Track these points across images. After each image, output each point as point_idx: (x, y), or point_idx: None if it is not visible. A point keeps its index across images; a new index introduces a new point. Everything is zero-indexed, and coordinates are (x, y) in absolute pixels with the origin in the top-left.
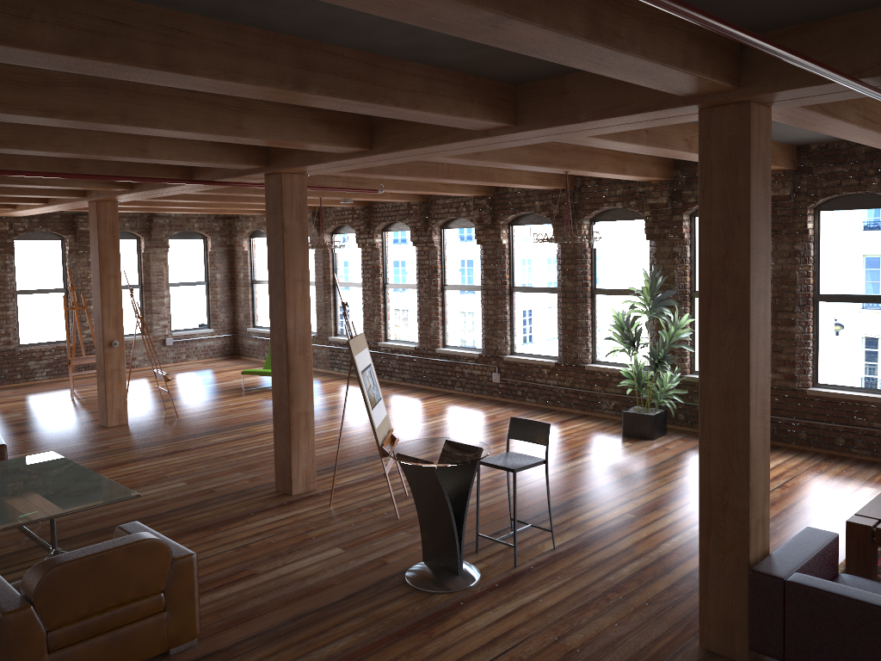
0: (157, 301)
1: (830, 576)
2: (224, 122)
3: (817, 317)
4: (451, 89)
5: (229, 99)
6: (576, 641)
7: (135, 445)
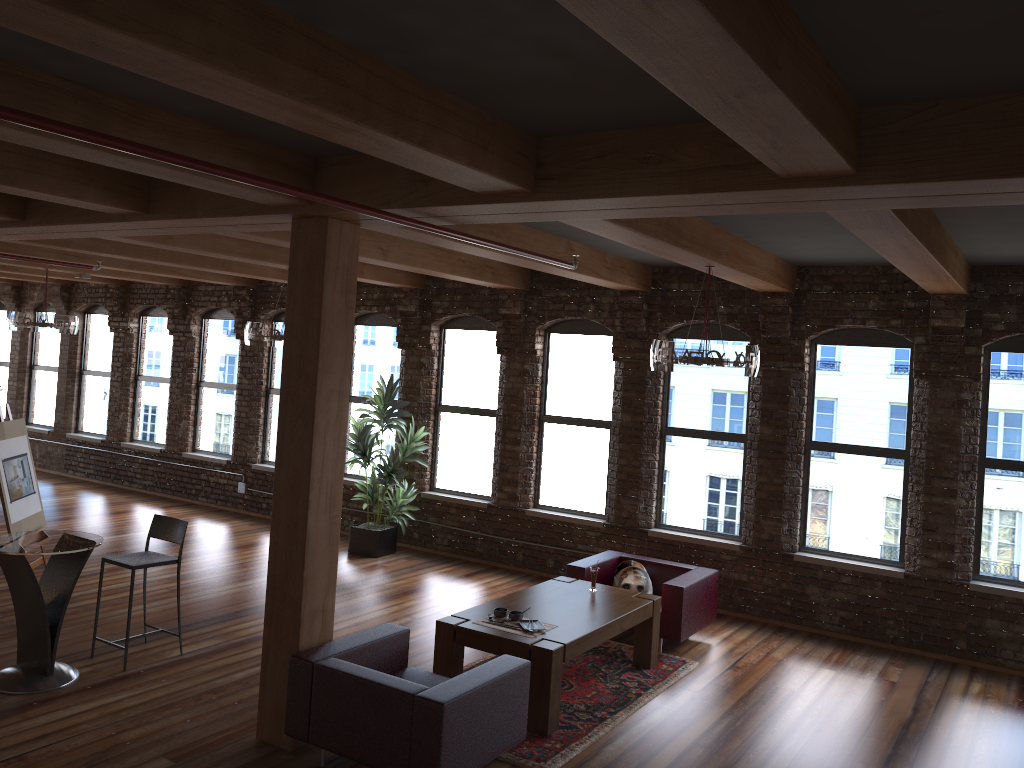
0: None
1: (393, 668)
2: None
3: (542, 437)
4: (60, 169)
5: None
6: (134, 735)
7: None
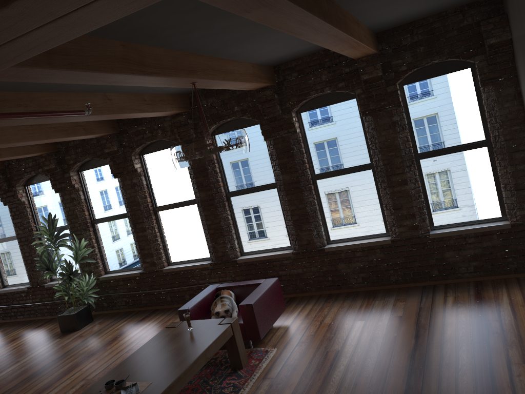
0: None
1: None
2: None
3: (159, 221)
4: None
5: None
6: None
7: None
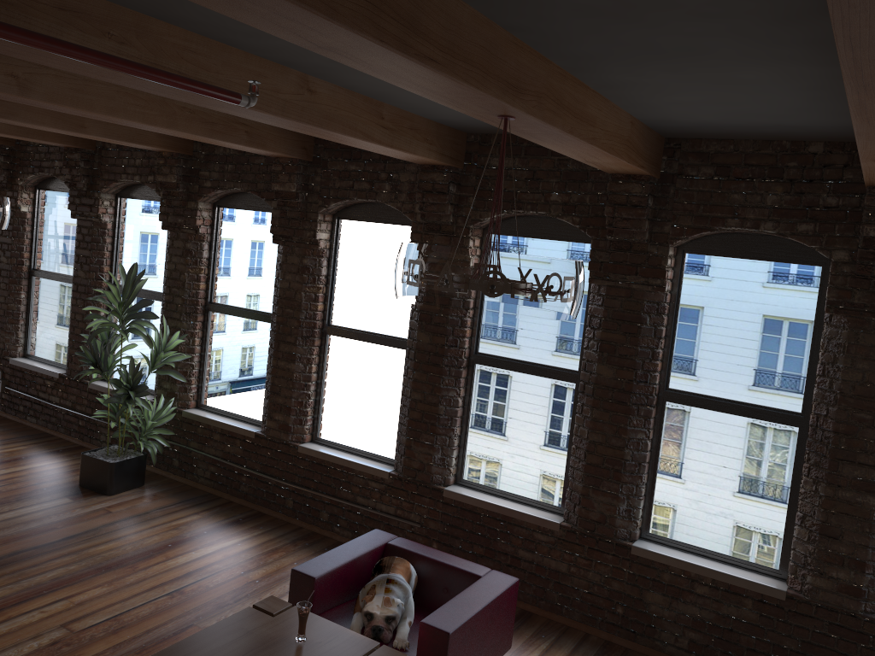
0: None
1: None
2: None
3: (324, 353)
4: None
5: None
6: None
7: None
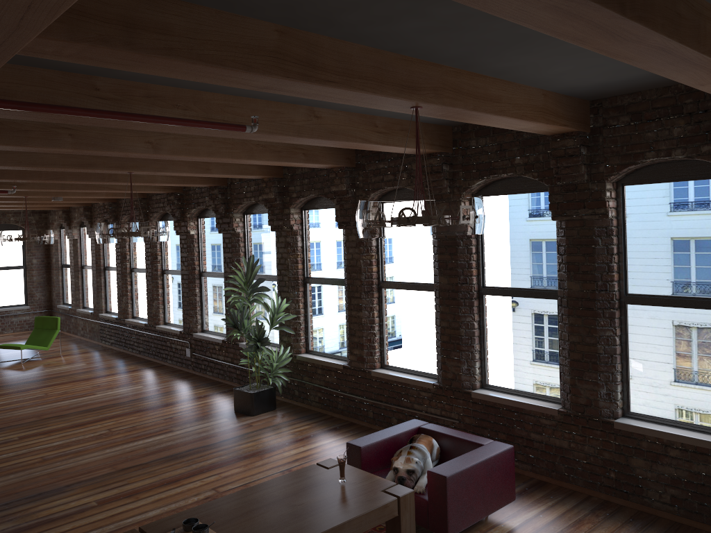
0: None
1: None
2: None
3: (382, 302)
4: None
5: None
6: None
7: None
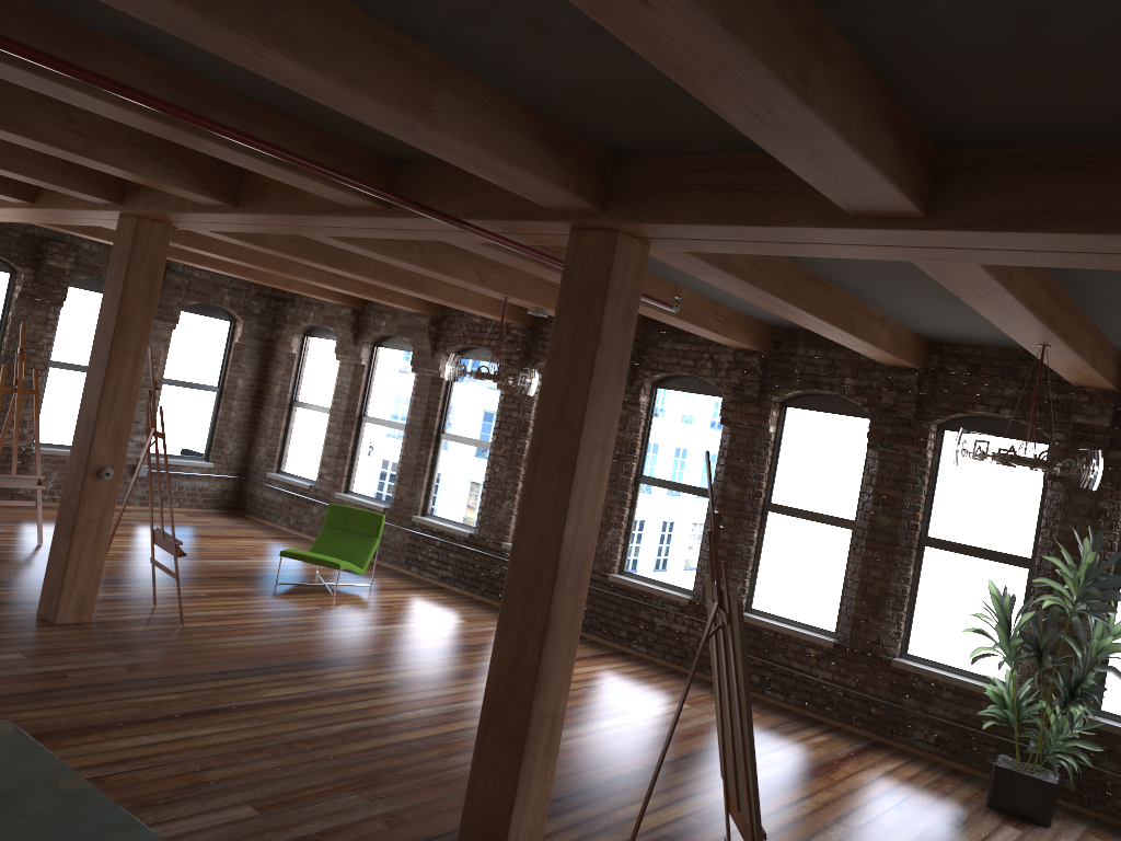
0: (138, 403)
1: None
2: (787, 53)
3: None
4: None
5: (804, 2)
6: None
7: (119, 680)
